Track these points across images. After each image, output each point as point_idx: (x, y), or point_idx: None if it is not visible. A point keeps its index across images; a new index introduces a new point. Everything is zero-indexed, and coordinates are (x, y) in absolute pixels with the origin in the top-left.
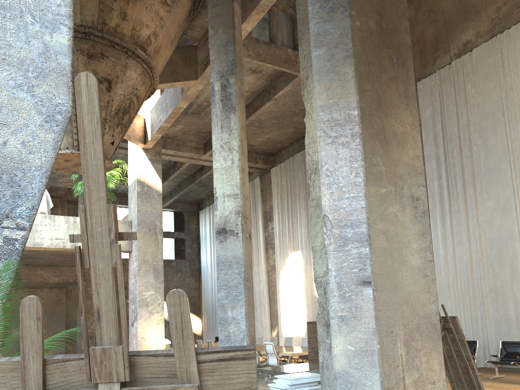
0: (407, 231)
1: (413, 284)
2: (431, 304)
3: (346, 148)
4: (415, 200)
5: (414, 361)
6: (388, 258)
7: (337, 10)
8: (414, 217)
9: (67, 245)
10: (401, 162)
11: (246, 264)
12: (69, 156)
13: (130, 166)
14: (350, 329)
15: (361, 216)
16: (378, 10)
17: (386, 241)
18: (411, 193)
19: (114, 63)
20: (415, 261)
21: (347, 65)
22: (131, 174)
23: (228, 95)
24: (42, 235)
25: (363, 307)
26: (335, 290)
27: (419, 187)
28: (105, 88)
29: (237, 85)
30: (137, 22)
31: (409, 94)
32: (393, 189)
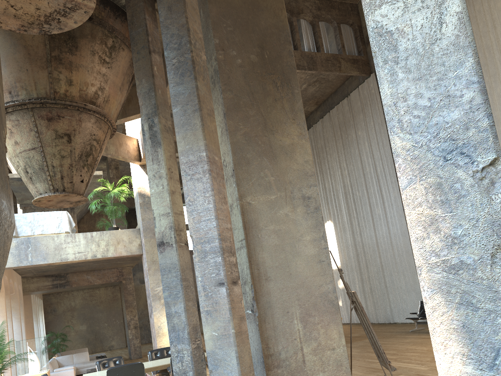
0: (299, 227)
1: (308, 270)
2: (327, 284)
3: (200, 182)
4: (307, 199)
5: (311, 333)
6: (281, 252)
7: (185, 74)
8: (306, 214)
9: (88, 256)
10: (290, 169)
11: (182, 268)
12: (49, 197)
13: (133, 181)
14: (213, 319)
15: (214, 234)
16: (259, 44)
17: (278, 239)
18: (301, 194)
19: (70, 120)
20: (309, 250)
21: (195, 117)
22: (134, 188)
23: (154, 133)
24: (67, 251)
25: (220, 302)
26: (201, 291)
27: (310, 187)
28: (66, 141)
29: (161, 123)
30: (82, 84)
31: (296, 109)
32: (283, 194)
